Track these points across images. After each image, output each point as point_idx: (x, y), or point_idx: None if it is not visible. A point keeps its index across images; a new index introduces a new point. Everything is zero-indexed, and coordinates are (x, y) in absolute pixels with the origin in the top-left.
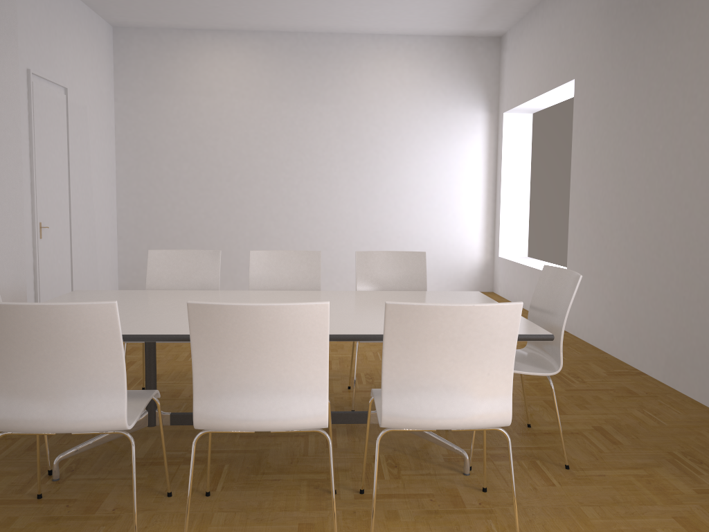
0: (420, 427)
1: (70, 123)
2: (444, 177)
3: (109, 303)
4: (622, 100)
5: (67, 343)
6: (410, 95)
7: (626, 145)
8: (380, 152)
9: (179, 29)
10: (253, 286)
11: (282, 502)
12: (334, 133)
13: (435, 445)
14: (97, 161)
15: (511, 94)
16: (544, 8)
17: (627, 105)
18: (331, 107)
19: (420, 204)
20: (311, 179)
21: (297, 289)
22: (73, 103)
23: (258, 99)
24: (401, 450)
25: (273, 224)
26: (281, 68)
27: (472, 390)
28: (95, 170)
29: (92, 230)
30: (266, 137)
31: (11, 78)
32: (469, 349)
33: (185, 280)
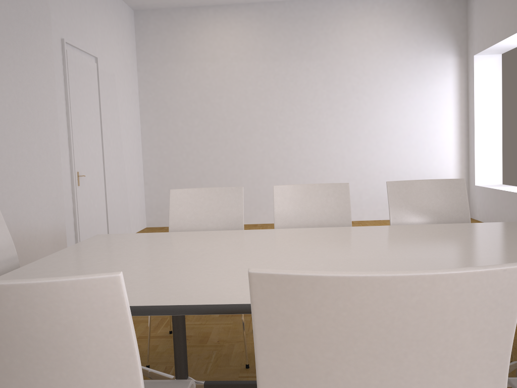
0: None
1: (101, 88)
2: (419, 117)
3: (107, 276)
4: None
5: (41, 348)
6: (386, 47)
7: None
8: (361, 99)
9: (187, 7)
10: (278, 223)
11: None
12: (320, 85)
13: None
14: (125, 120)
15: (483, 37)
16: None
17: None
18: (316, 62)
19: (399, 142)
20: (302, 126)
21: (325, 224)
22: (103, 71)
23: (254, 61)
24: None
25: (271, 166)
26: (272, 33)
27: None
28: (123, 128)
29: (123, 178)
30: (262, 92)
31: (45, 42)
32: None
33: (208, 219)
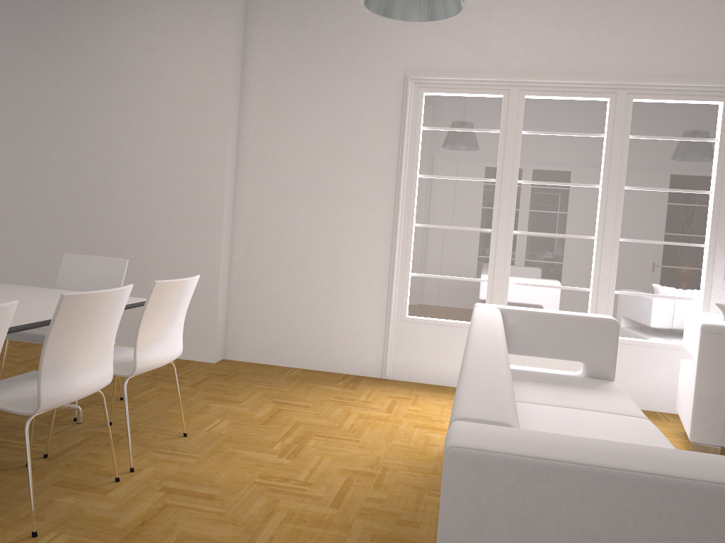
0: (154, 367)
1: None
2: None
3: (16, 302)
4: None
5: None
6: None
7: (5, 147)
8: None
9: None
10: None
11: (7, 486)
12: None
13: (19, 419)
14: None
15: None
16: None
17: (6, 112)
18: None
19: None
20: None
21: None
22: None
23: None
24: (3, 430)
25: None
26: None
27: (174, 336)
28: None
29: None
30: None
31: None
32: (179, 308)
33: None
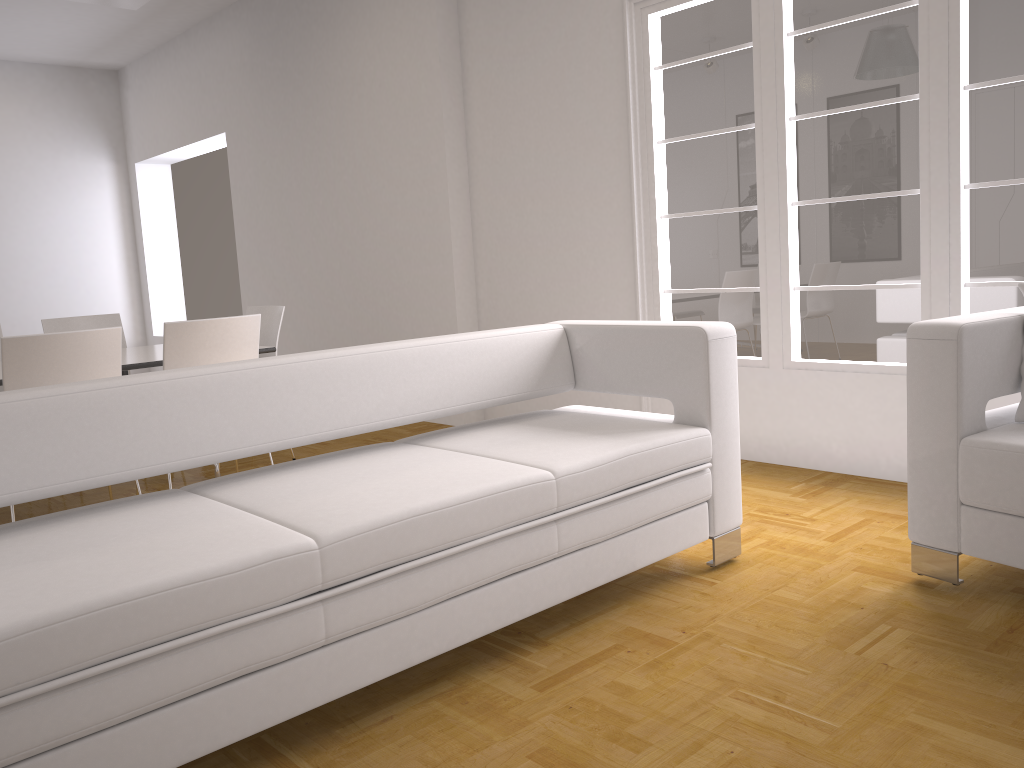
0: None
1: None
2: (67, 244)
3: None
4: (279, 158)
5: None
6: (5, 139)
7: (289, 201)
8: None
9: None
10: None
11: None
12: None
13: (180, 474)
14: None
15: (144, 142)
16: (176, 49)
17: (285, 163)
18: None
19: (40, 280)
20: None
21: None
22: None
23: None
24: (151, 482)
25: None
26: None
27: None
28: None
29: None
30: None
31: None
32: (228, 352)
33: None
